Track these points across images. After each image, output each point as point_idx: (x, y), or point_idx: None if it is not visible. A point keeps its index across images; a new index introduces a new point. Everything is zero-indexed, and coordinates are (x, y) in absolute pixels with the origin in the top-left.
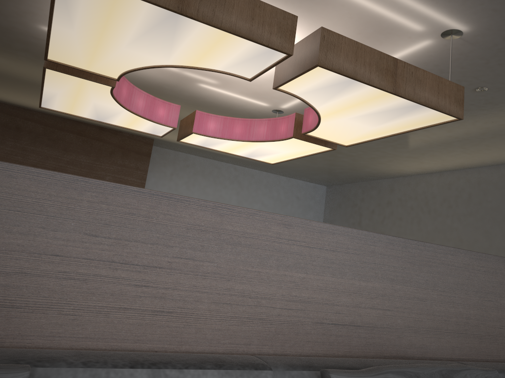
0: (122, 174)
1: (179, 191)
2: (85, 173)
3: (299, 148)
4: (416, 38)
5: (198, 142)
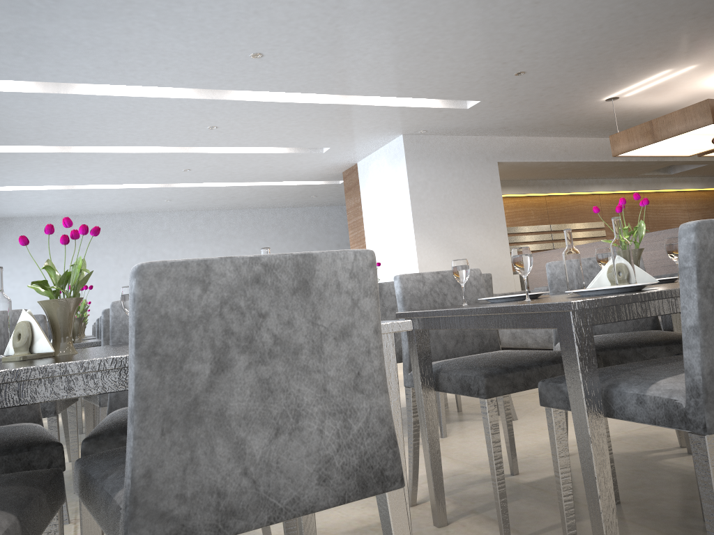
0: None
1: None
2: None
3: None
4: None
5: None
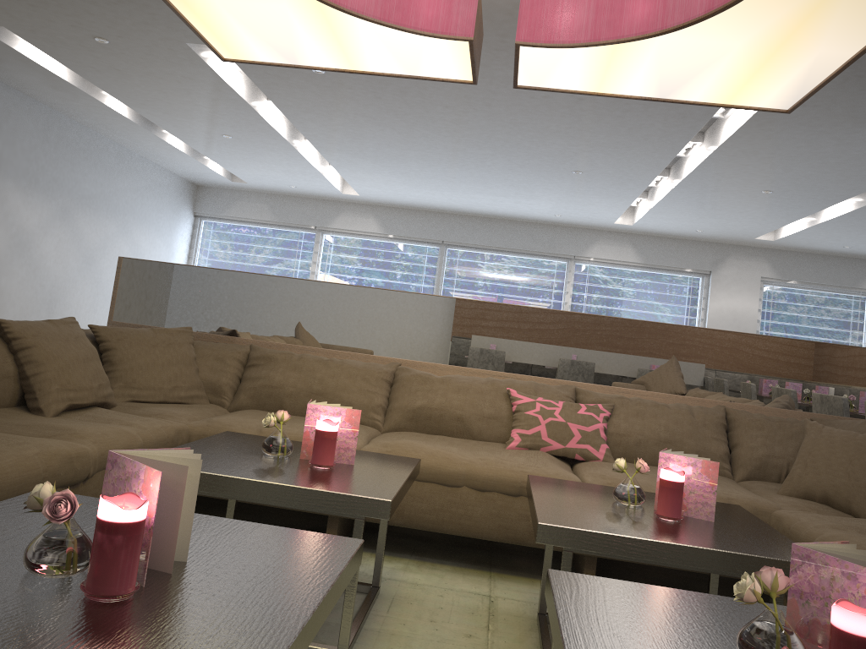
0: None
1: None
2: None
3: None
4: None
5: None
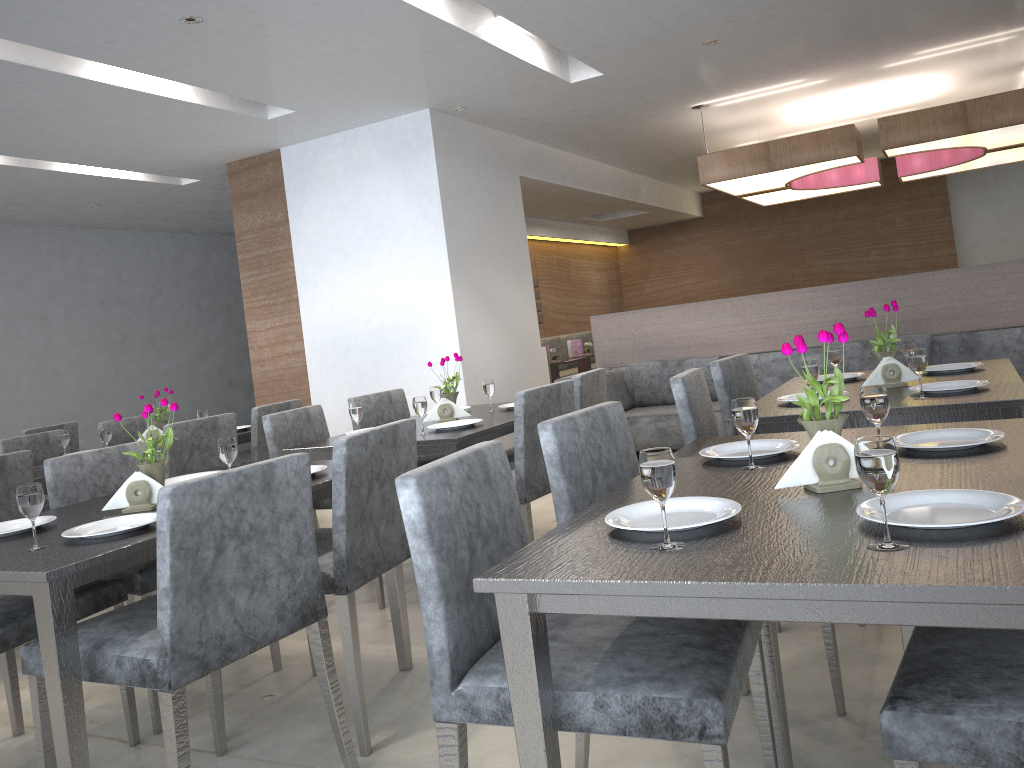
0: (914, 209)
1: (1015, 198)
2: (868, 224)
3: (1018, 150)
4: (1022, 38)
5: (921, 176)
